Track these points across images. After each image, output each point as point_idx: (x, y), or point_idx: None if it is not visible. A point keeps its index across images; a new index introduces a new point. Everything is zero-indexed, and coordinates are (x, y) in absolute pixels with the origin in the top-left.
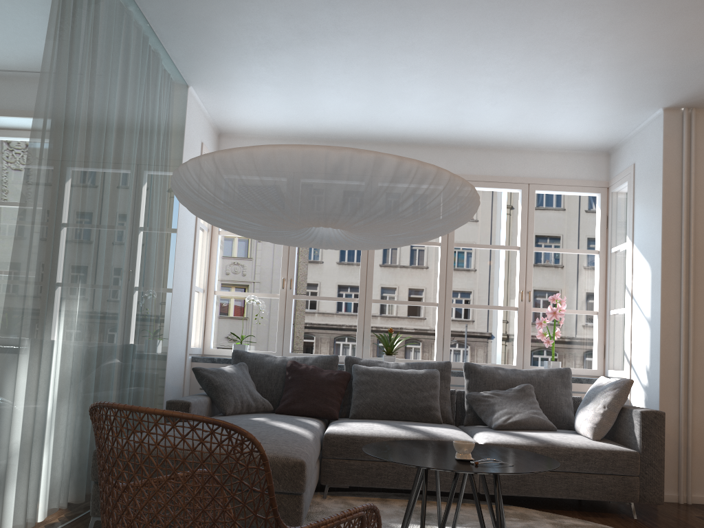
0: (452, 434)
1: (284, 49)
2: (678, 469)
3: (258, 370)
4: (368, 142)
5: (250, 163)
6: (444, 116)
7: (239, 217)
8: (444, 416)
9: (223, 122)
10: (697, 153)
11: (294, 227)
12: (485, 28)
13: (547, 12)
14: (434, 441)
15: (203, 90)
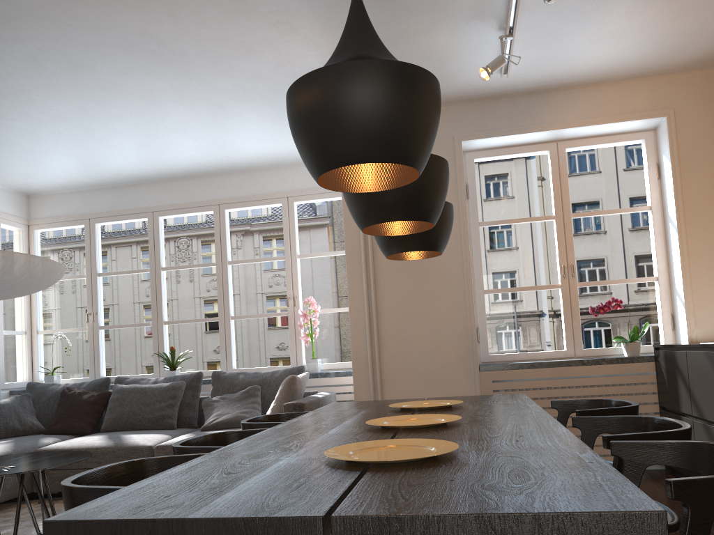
0: (142, 440)
1: None
2: None
3: (41, 398)
4: (147, 182)
5: None
6: (173, 154)
7: None
8: (186, 422)
9: (17, 187)
10: None
11: None
12: (91, 95)
13: (116, 77)
14: (45, 452)
15: None
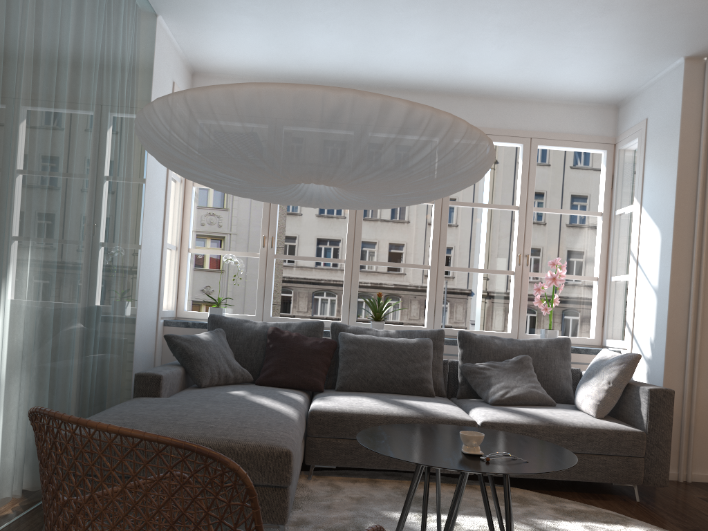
0: (448, 411)
1: None
2: (680, 446)
3: (237, 337)
4: (359, 87)
5: (230, 105)
6: (444, 59)
7: (216, 170)
8: (436, 389)
9: (197, 59)
10: None
11: (281, 183)
12: None
13: None
14: (434, 425)
15: (174, 20)
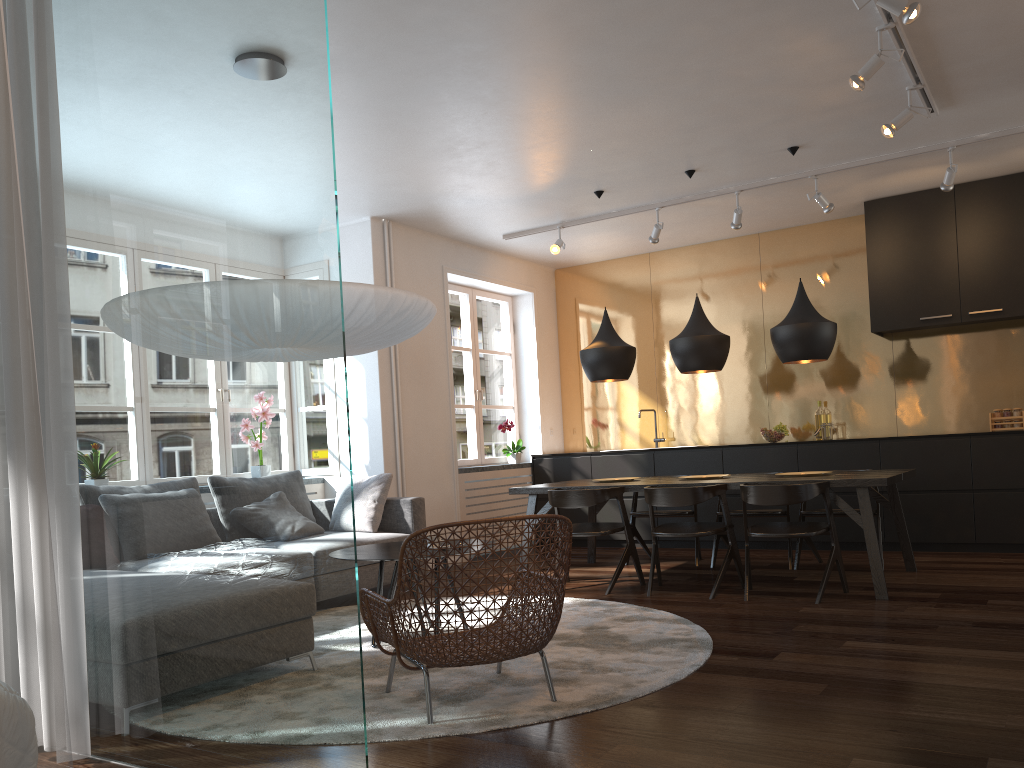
0: None
1: None
2: None
3: None
4: None
5: (345, 299)
6: None
7: None
8: None
9: None
10: (394, 263)
11: None
12: None
13: (381, 140)
14: None
15: None
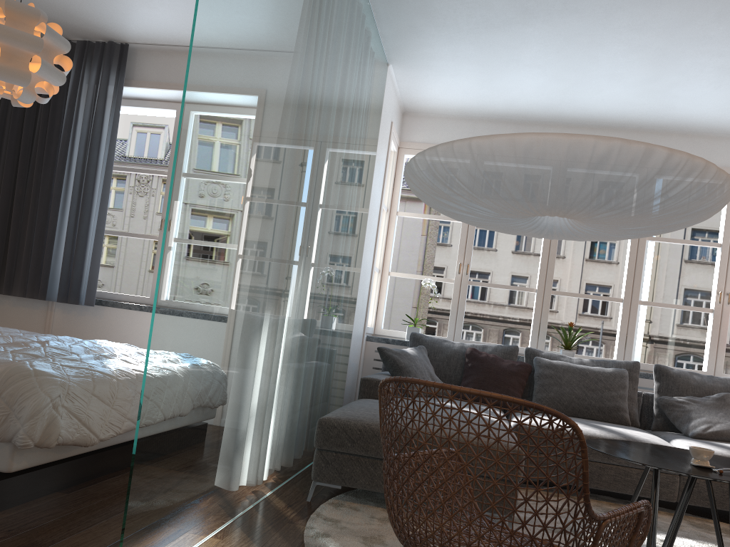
0: (650, 438)
1: (501, 28)
2: None
3: (437, 355)
4: (559, 125)
5: (510, 151)
6: (654, 99)
7: (475, 203)
8: (630, 419)
9: (412, 100)
10: None
11: (528, 215)
12: None
13: None
14: (650, 444)
15: (401, 68)
